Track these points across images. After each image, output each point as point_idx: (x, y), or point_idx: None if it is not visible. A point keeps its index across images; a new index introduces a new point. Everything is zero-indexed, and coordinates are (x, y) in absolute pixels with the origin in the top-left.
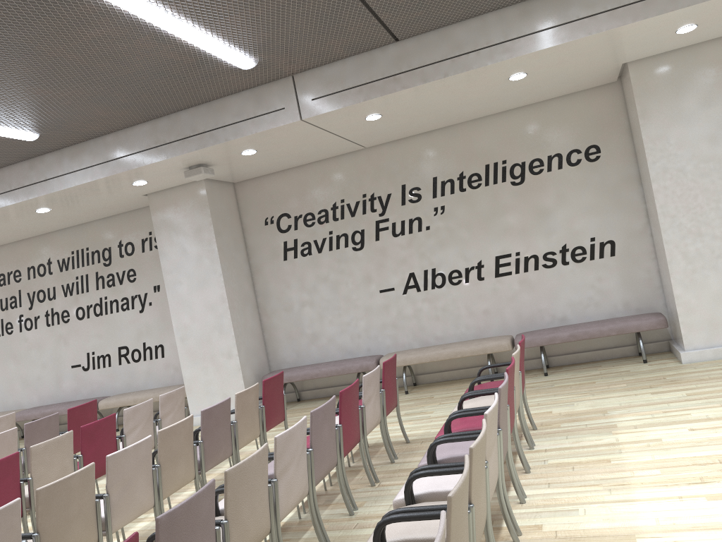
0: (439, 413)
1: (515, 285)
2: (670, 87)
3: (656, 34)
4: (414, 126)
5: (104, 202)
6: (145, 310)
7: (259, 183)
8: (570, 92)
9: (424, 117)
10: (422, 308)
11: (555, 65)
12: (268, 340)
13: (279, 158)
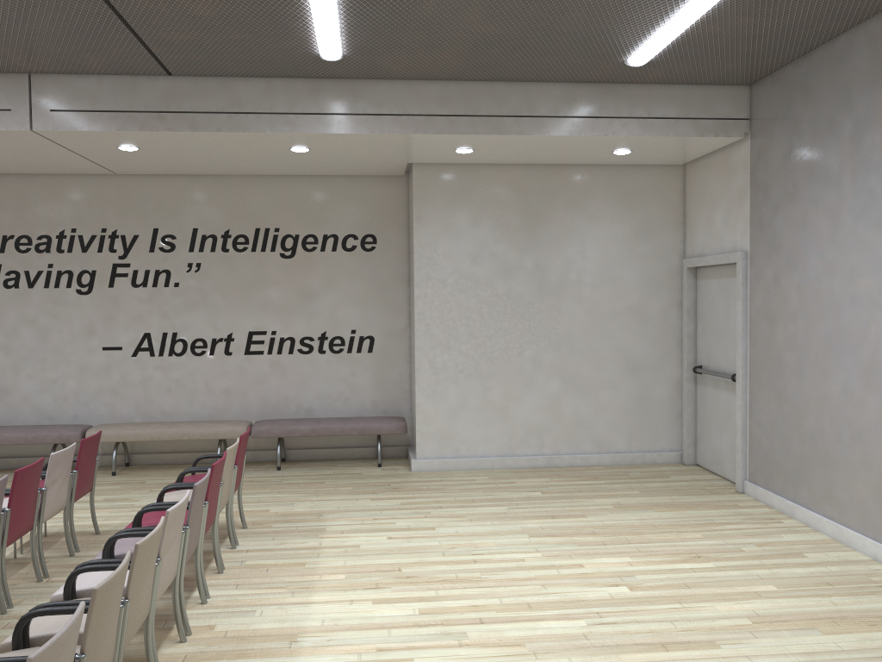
0: (146, 502)
1: (265, 366)
2: (447, 199)
3: (437, 148)
4: (180, 166)
5: None
6: None
7: None
8: (358, 174)
9: (192, 161)
10: (153, 376)
11: (339, 148)
12: None
13: None
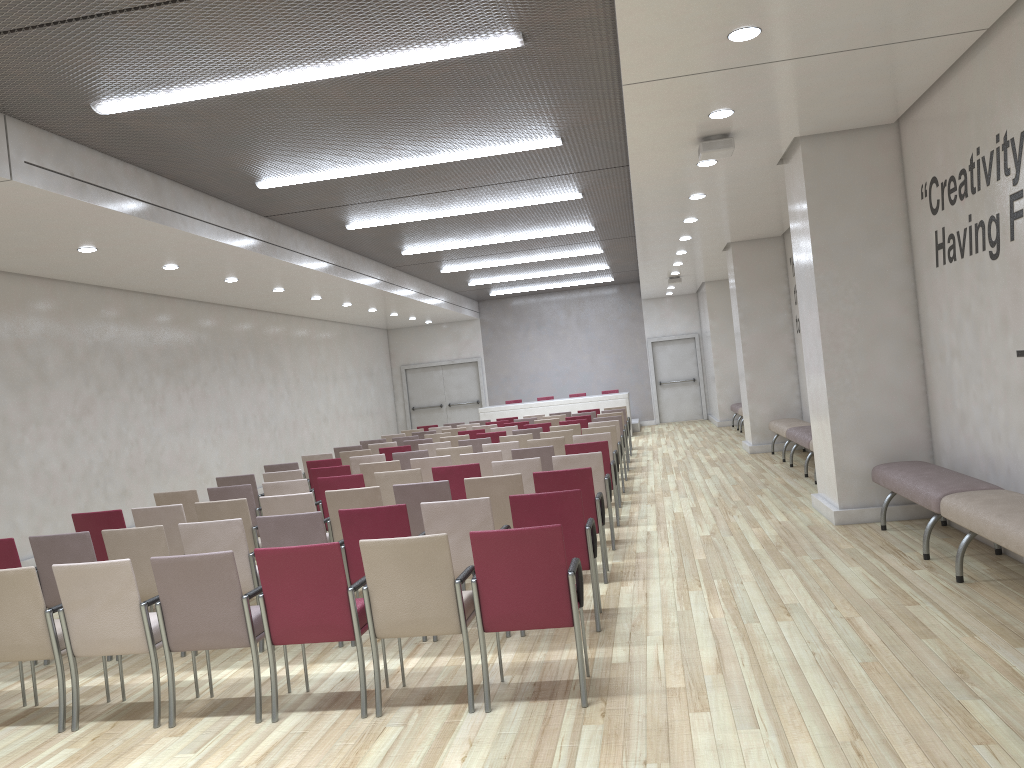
0: (772, 626)
1: None
2: None
3: None
4: None
5: (752, 178)
6: None
7: (914, 120)
8: None
9: None
10: None
11: None
12: (930, 406)
13: (824, 96)
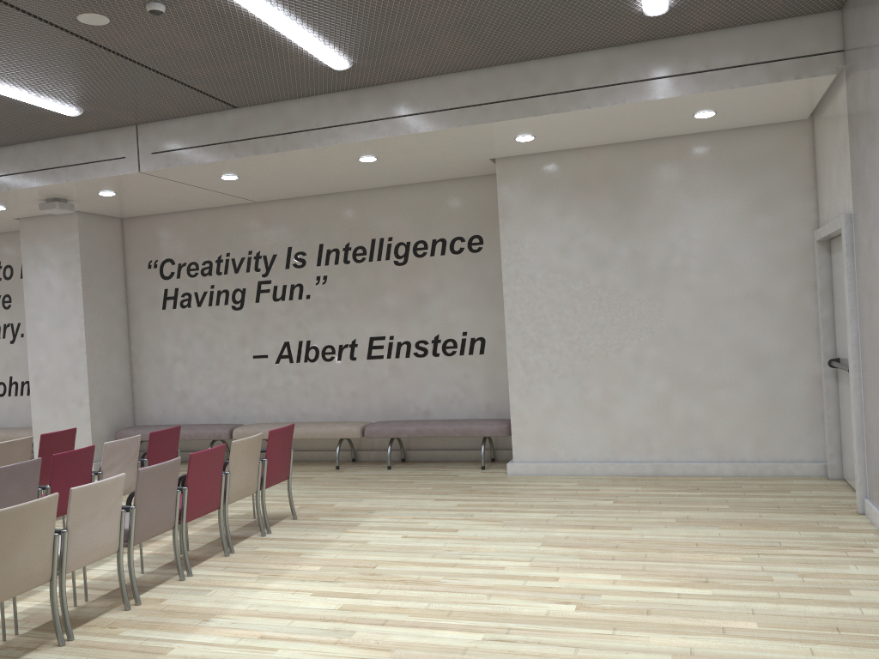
0: None
1: (385, 370)
2: (532, 191)
3: (493, 139)
4: (296, 189)
5: None
6: (16, 342)
7: (148, 222)
8: (460, 177)
9: (296, 182)
10: (293, 381)
11: (402, 153)
12: (137, 392)
13: (154, 201)
